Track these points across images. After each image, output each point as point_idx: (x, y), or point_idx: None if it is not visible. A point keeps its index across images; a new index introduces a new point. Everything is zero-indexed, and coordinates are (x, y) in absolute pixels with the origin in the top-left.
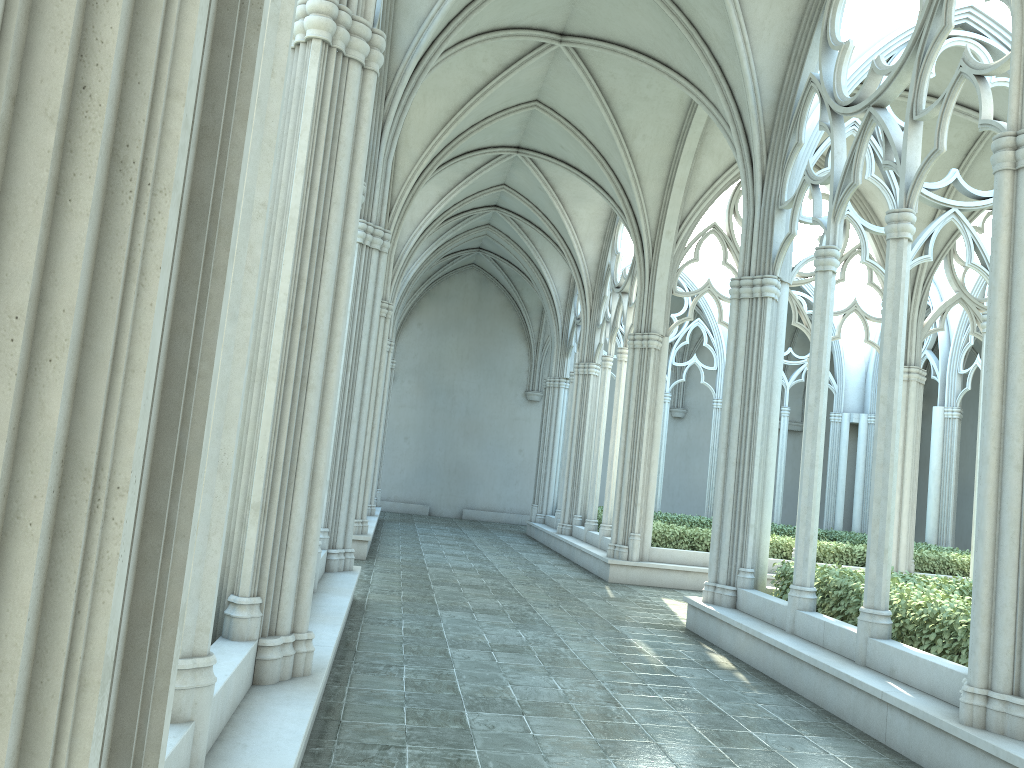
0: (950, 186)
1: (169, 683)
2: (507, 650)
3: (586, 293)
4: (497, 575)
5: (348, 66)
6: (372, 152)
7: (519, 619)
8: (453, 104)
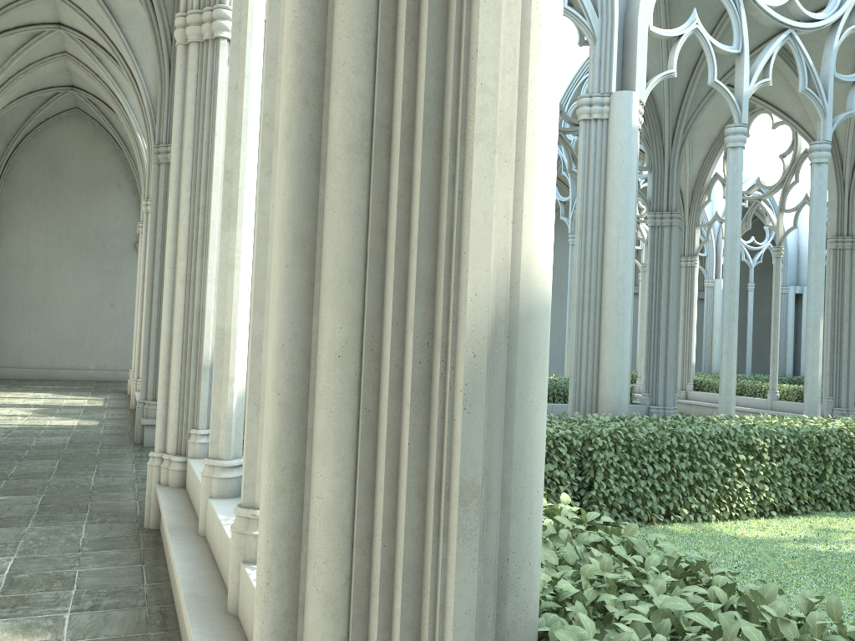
0: None
1: None
2: None
3: None
4: None
5: None
6: (657, 169)
7: None
8: (848, 71)
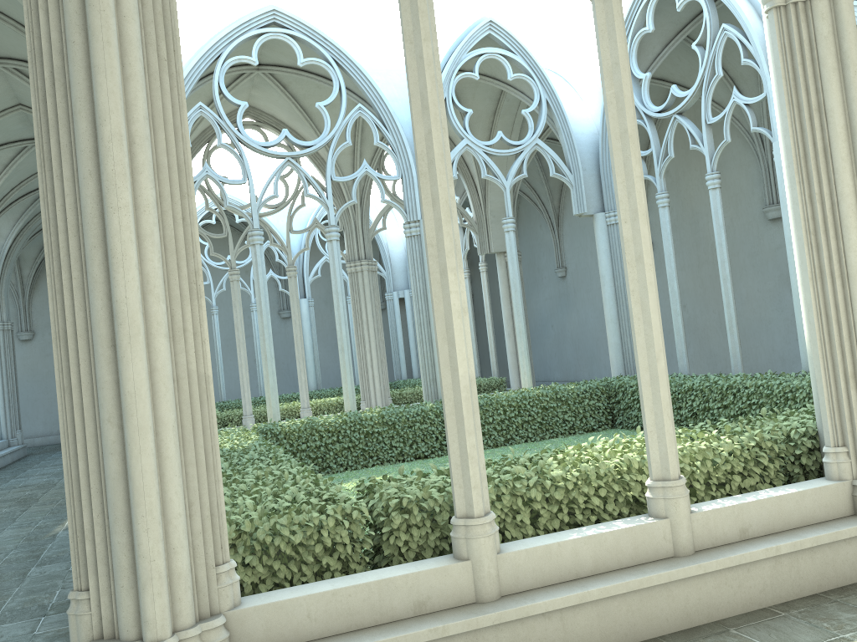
0: (357, 126)
1: None
2: None
3: None
4: (51, 485)
5: None
6: None
7: None
8: None
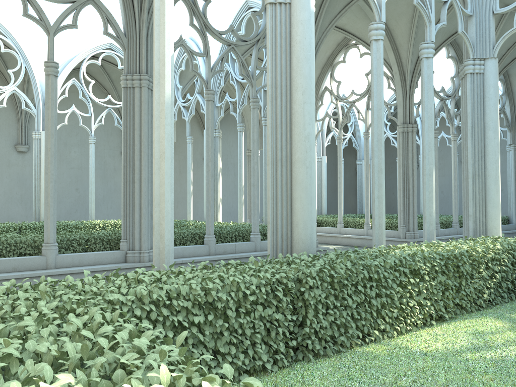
0: None
1: None
2: None
3: None
4: None
5: (134, 89)
6: None
7: None
8: (409, 17)
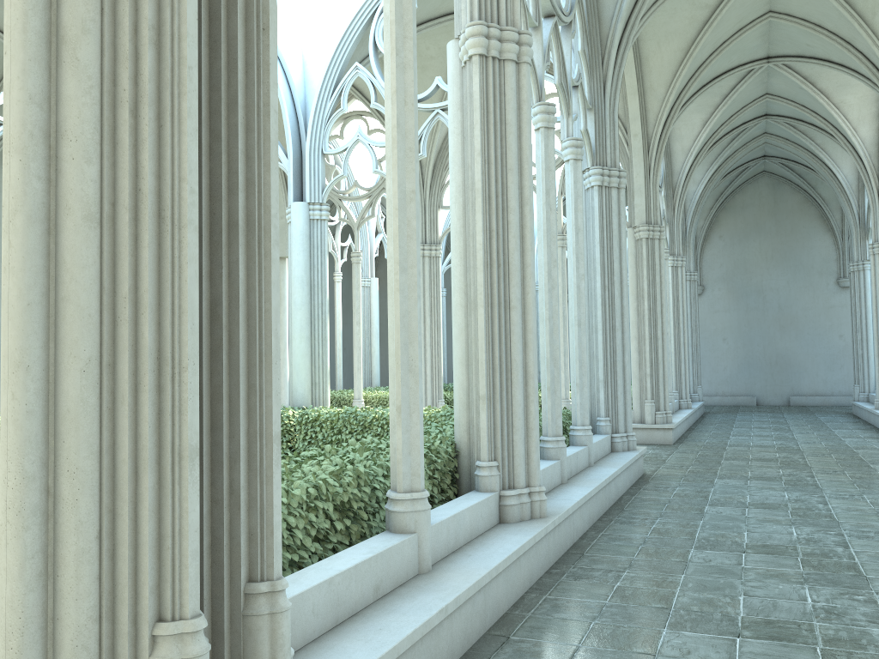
0: None
1: (272, 472)
2: (762, 507)
3: (869, 174)
4: (794, 450)
5: (504, 66)
6: (598, 109)
7: (792, 483)
8: (685, 42)
